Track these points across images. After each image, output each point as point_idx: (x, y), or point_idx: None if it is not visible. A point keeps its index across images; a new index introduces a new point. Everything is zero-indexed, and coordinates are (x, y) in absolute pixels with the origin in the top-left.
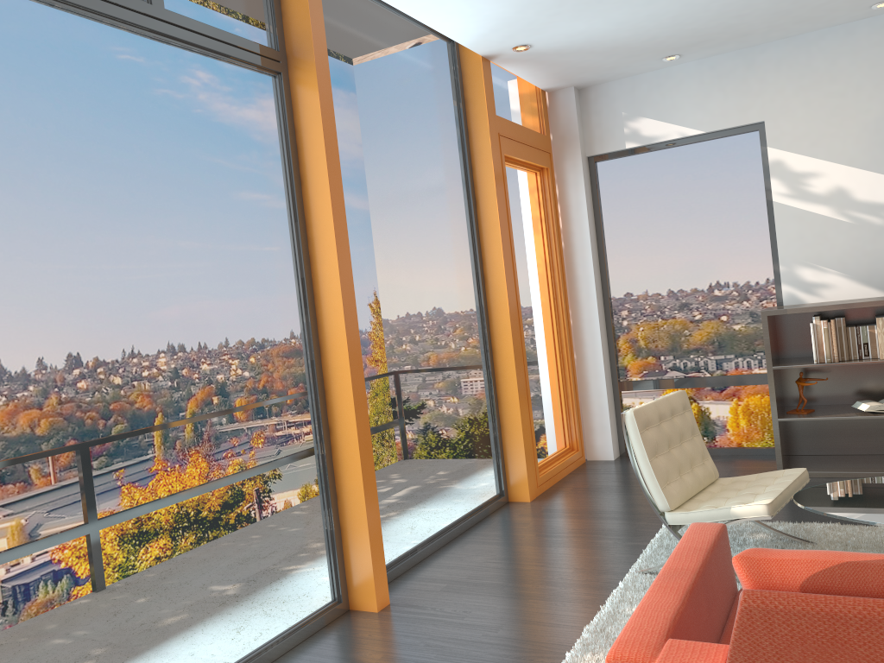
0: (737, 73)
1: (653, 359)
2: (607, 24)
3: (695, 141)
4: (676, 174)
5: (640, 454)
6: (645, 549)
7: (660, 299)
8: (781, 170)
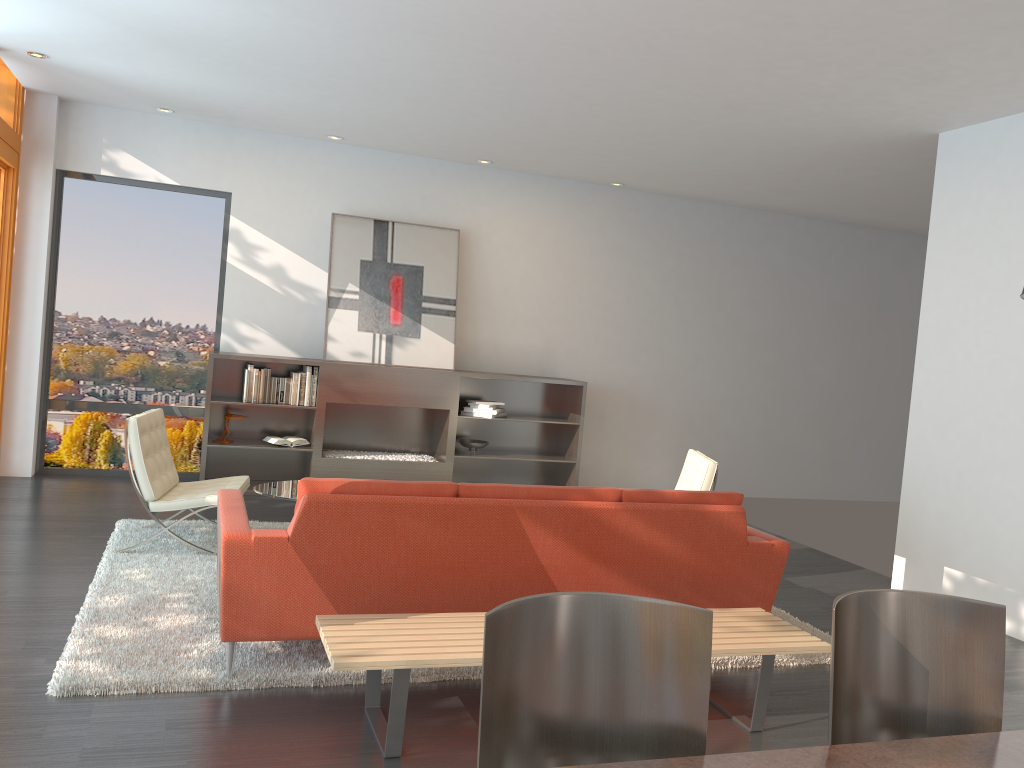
0: (217, 144)
1: (90, 382)
2: (132, 71)
3: (169, 189)
4: (145, 214)
5: (136, 454)
6: (109, 539)
7: (108, 325)
8: (239, 238)
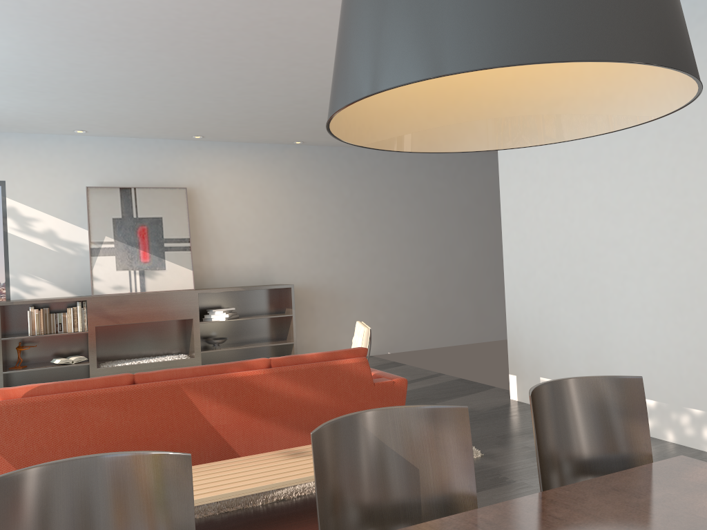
0: None
1: None
2: None
3: None
4: None
5: None
6: None
7: None
8: (15, 213)
